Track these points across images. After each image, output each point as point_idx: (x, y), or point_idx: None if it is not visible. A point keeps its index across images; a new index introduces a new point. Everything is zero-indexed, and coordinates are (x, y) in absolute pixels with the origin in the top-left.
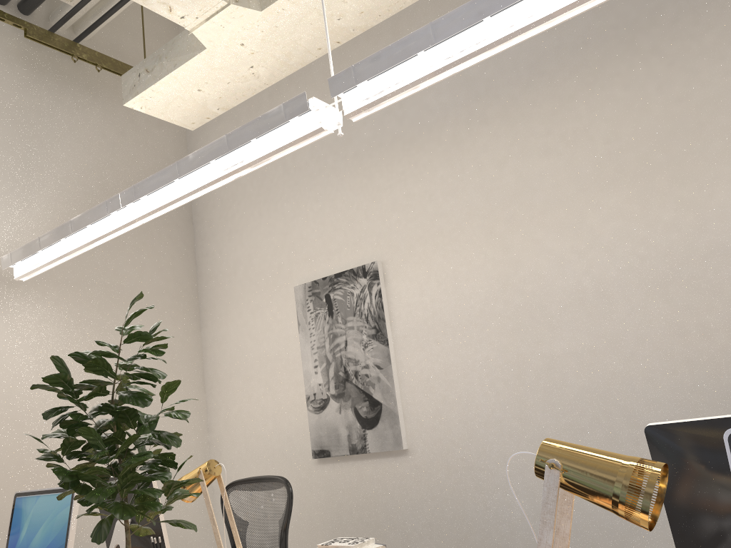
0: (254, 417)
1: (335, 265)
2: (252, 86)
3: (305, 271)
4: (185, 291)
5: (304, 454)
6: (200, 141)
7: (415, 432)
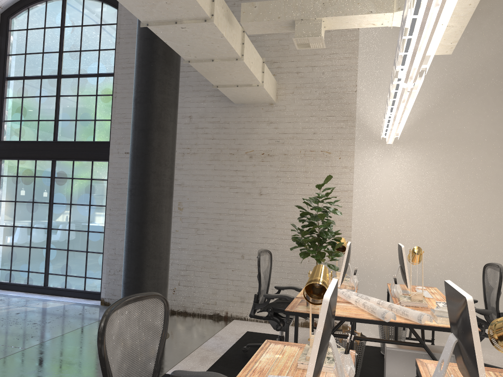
0: None
1: None
2: (455, 30)
3: None
4: None
5: None
6: None
7: None
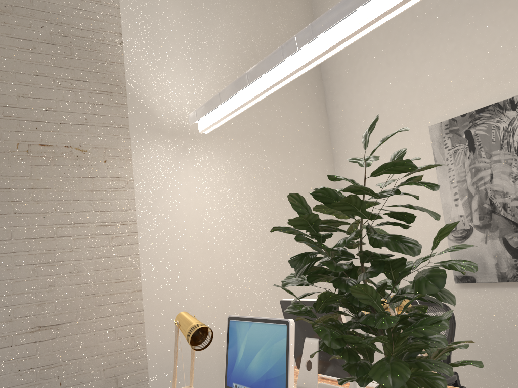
0: None
1: (475, 101)
2: None
3: (439, 111)
4: (320, 139)
5: None
6: (325, 8)
7: None
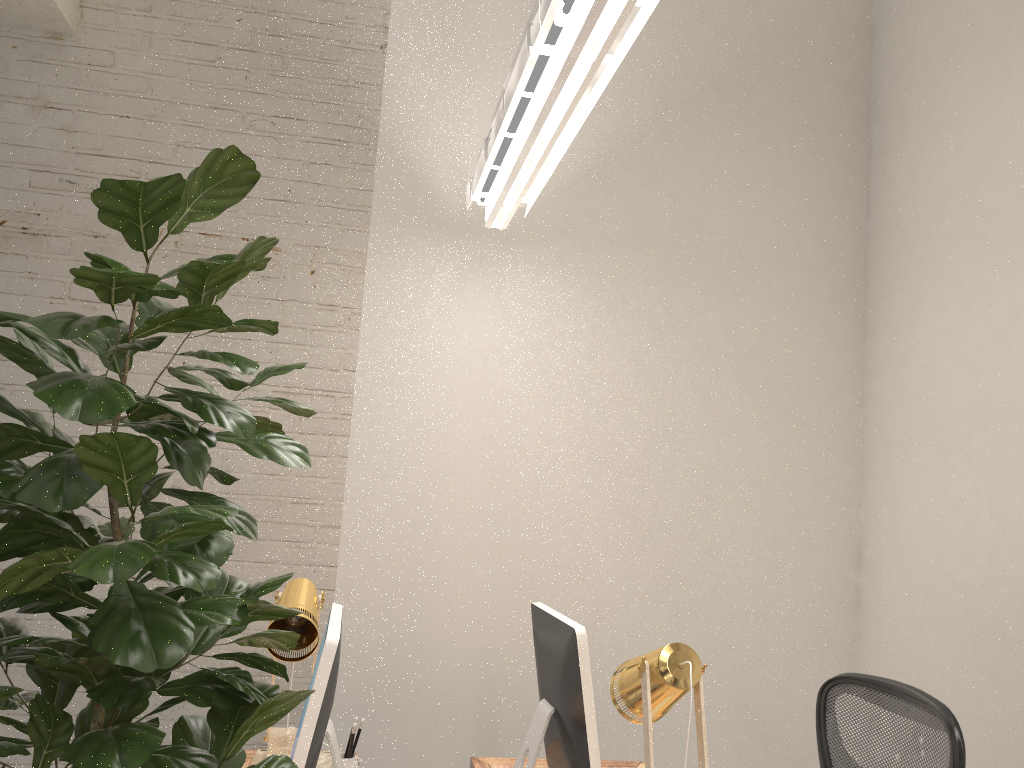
0: (947, 537)
1: None
2: None
3: None
4: (836, 261)
5: None
6: None
7: None
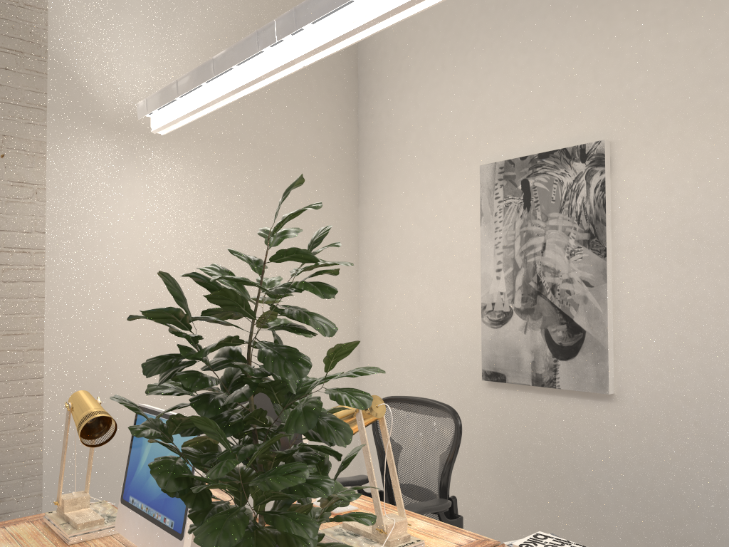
0: (413, 318)
1: (540, 141)
2: None
3: (496, 146)
4: (343, 159)
5: (471, 372)
6: None
7: (627, 375)
